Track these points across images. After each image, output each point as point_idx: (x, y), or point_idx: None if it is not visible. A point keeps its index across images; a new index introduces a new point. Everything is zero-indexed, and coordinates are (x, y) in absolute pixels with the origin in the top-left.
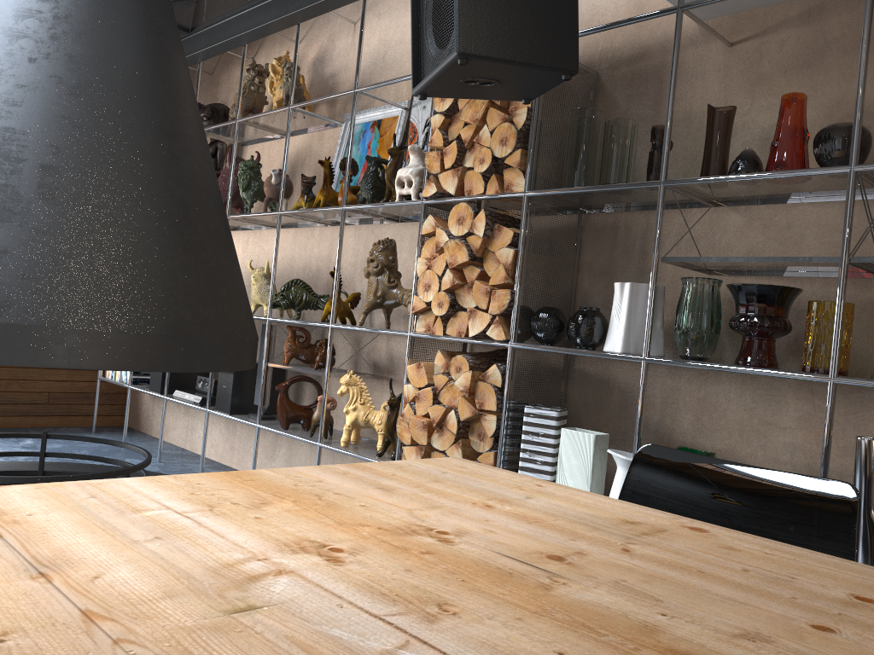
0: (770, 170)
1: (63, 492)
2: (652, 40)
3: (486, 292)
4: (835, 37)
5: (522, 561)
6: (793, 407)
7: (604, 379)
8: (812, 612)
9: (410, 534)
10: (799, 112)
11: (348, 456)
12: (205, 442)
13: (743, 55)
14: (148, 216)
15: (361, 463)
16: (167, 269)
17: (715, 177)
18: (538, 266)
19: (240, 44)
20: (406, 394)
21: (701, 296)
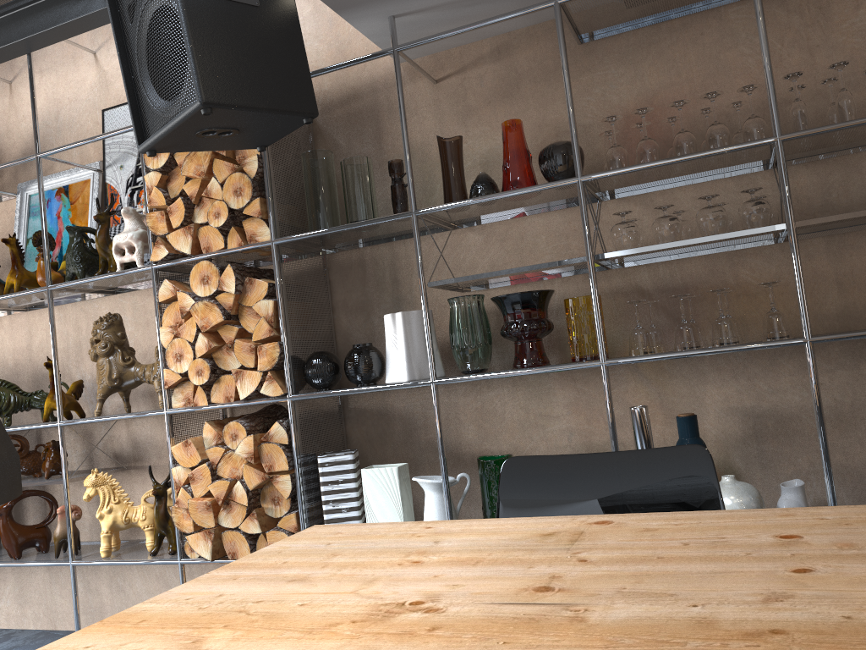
0: (508, 189)
1: None
2: (360, 82)
3: (250, 349)
4: (524, 70)
5: (523, 603)
6: (561, 396)
7: (383, 411)
8: (776, 561)
9: (391, 616)
10: (520, 135)
11: (103, 567)
12: None
13: (449, 90)
14: None
15: (234, 562)
16: None
17: (463, 201)
18: (299, 313)
19: None
20: (177, 478)
21: (471, 312)
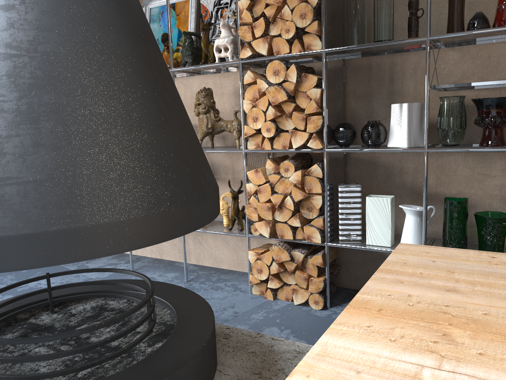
0: (500, 24)
1: (331, 374)
2: None
3: (302, 118)
4: None
5: None
6: (499, 163)
7: (372, 161)
8: None
9: None
10: None
11: None
12: None
13: None
14: (163, 110)
15: (381, 267)
16: (184, 149)
17: (467, 32)
18: (332, 97)
19: None
20: (249, 190)
21: (457, 107)
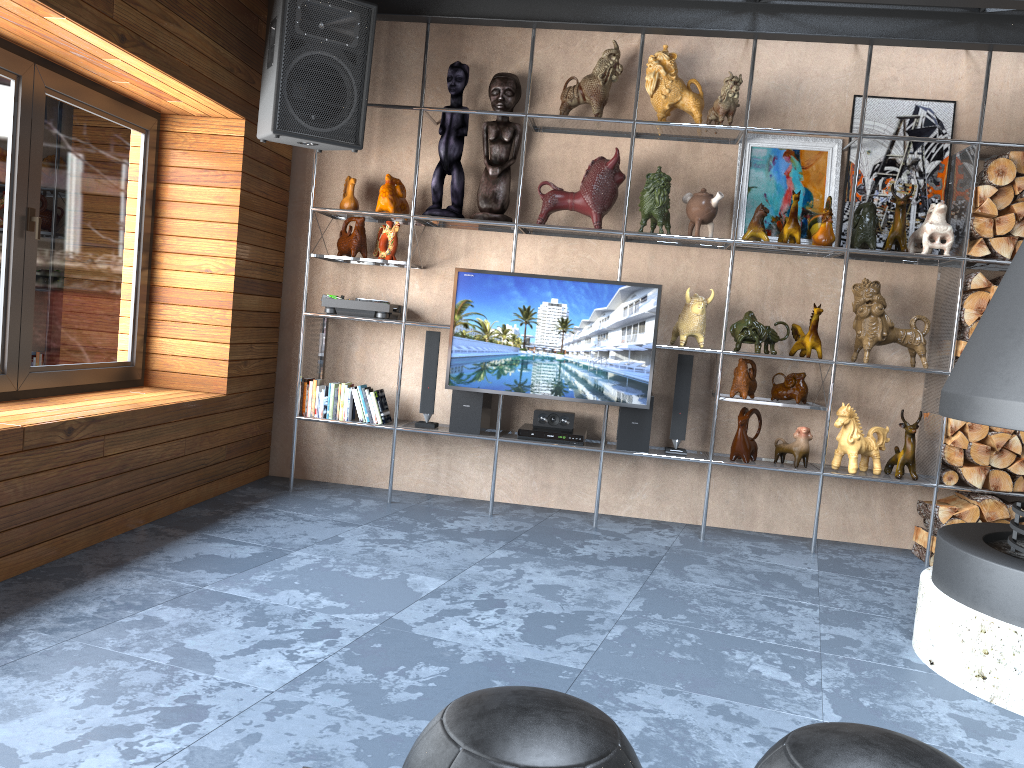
0: None
1: None
2: None
3: None
4: None
5: None
6: None
7: None
8: None
9: None
10: None
11: (762, 480)
12: (600, 485)
13: None
14: None
15: None
16: None
17: None
18: None
19: (644, 32)
20: (953, 424)
21: None
